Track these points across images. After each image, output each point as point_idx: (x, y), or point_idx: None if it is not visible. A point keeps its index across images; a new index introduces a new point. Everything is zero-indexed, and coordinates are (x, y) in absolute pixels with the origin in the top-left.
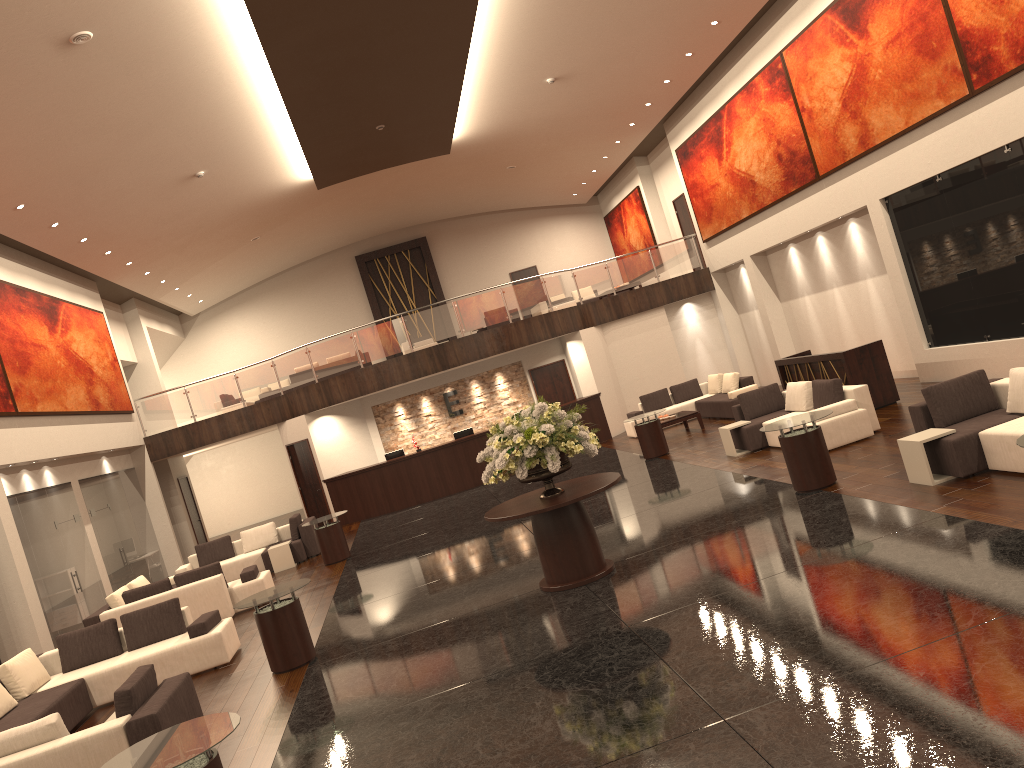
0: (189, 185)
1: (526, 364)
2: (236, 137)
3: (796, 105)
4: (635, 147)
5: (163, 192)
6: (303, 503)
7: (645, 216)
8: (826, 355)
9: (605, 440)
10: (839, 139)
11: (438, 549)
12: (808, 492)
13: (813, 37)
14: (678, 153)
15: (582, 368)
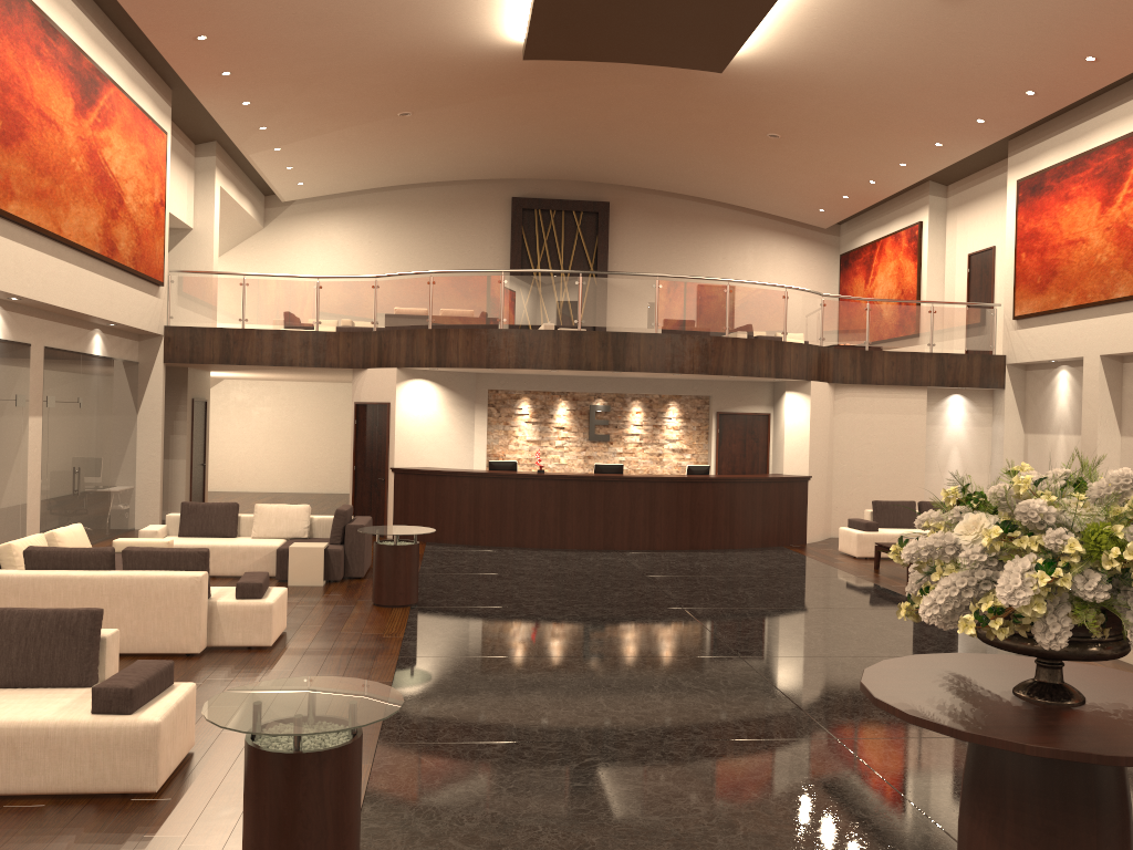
0: None
1: (717, 403)
2: None
3: None
4: (953, 162)
5: None
6: (352, 490)
7: (917, 264)
8: None
9: (797, 544)
10: None
11: (585, 654)
12: None
13: None
14: (1022, 185)
15: (796, 434)
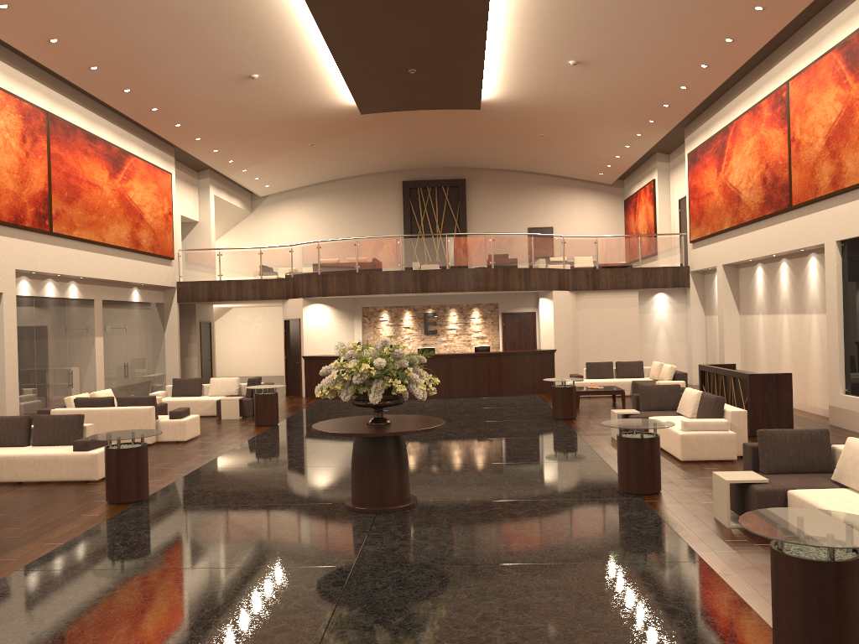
0: (246, 84)
1: (501, 307)
2: (284, 51)
3: (788, 134)
4: (655, 143)
5: (222, 85)
6: (285, 370)
7: (653, 207)
8: (736, 372)
9: (548, 392)
10: (816, 175)
11: (332, 441)
12: (627, 494)
13: (817, 72)
14: (689, 157)
15: (546, 324)
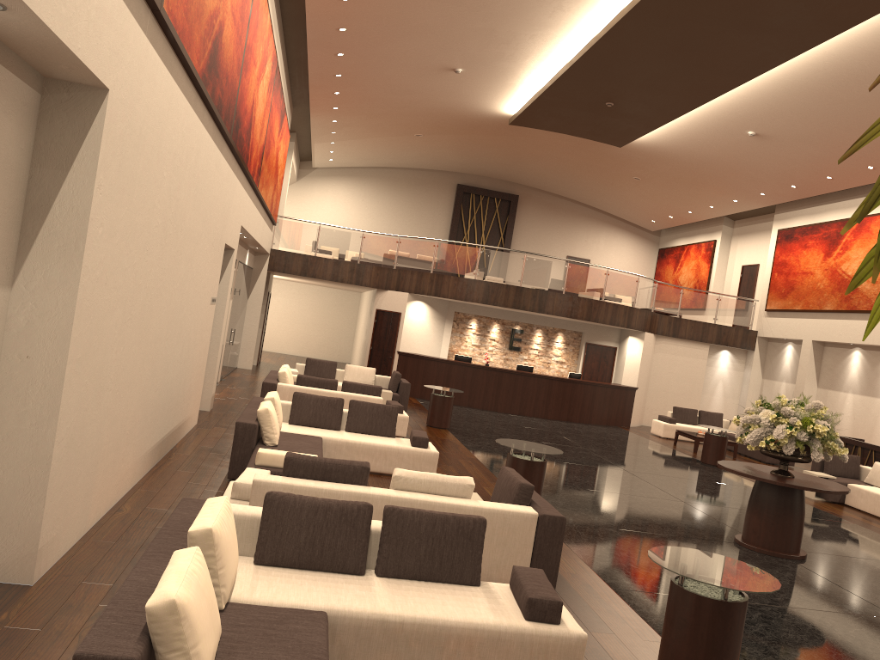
0: (441, 74)
1: (586, 337)
2: (512, 58)
3: None
4: (742, 211)
5: (421, 70)
6: (368, 361)
7: (709, 266)
8: None
9: (625, 426)
10: None
11: (553, 460)
12: None
13: None
14: (780, 233)
15: (632, 362)
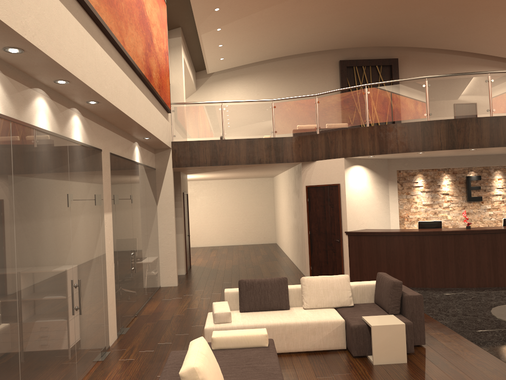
0: None
1: None
2: None
3: None
4: None
5: None
6: (308, 249)
7: None
8: None
9: None
10: None
11: None
12: None
13: None
14: None
15: None
